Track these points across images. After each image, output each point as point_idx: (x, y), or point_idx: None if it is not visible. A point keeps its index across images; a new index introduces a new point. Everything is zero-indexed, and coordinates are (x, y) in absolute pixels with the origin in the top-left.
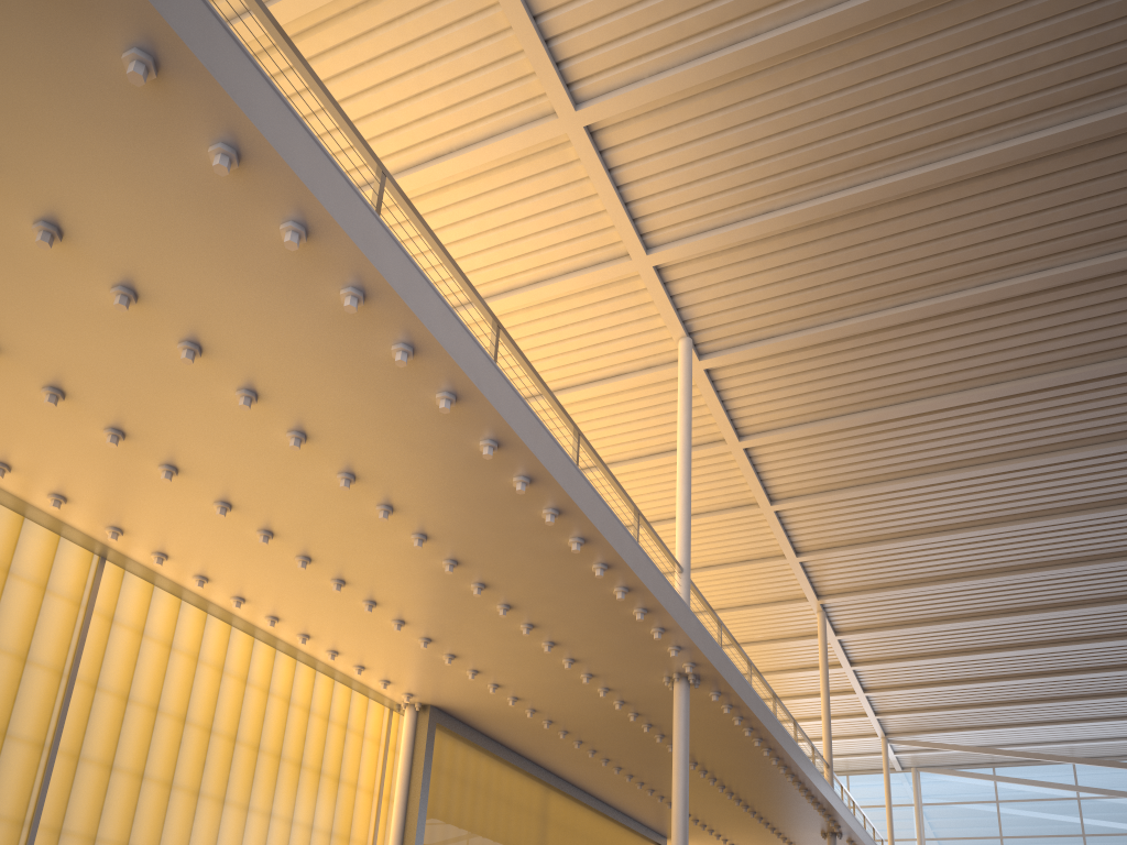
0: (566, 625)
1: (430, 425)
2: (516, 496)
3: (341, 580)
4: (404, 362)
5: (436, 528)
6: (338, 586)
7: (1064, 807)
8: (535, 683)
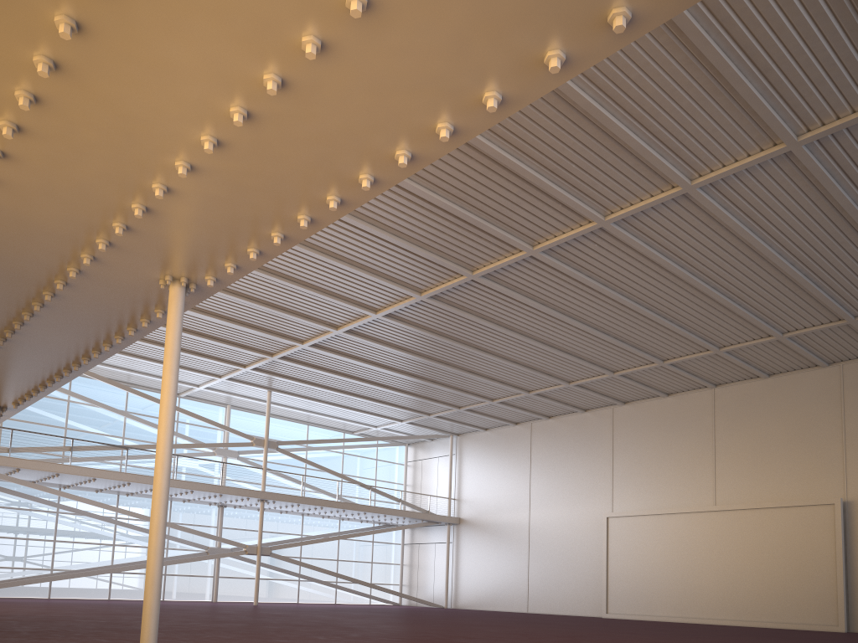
0: (196, 208)
1: (504, 54)
2: (415, 130)
3: (78, 26)
4: (621, 31)
5: (306, 90)
6: (70, 32)
7: (57, 405)
8: (29, 220)
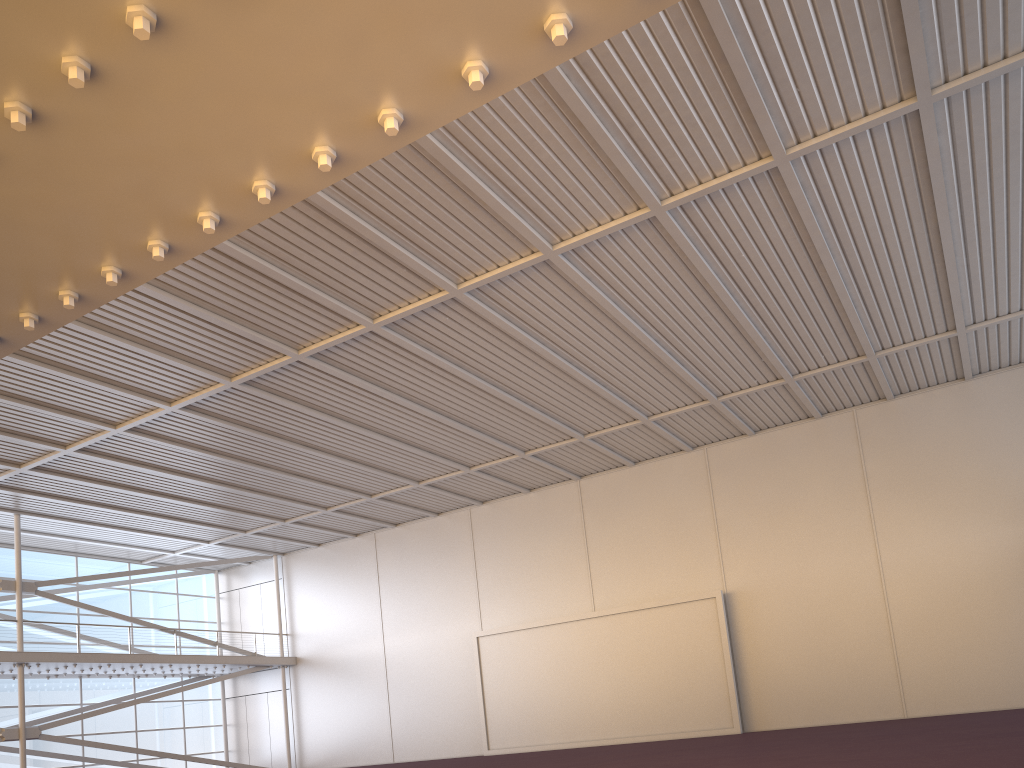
0: None
1: (412, 59)
2: (283, 154)
3: None
4: (562, 44)
5: (128, 85)
6: None
7: None
8: None
